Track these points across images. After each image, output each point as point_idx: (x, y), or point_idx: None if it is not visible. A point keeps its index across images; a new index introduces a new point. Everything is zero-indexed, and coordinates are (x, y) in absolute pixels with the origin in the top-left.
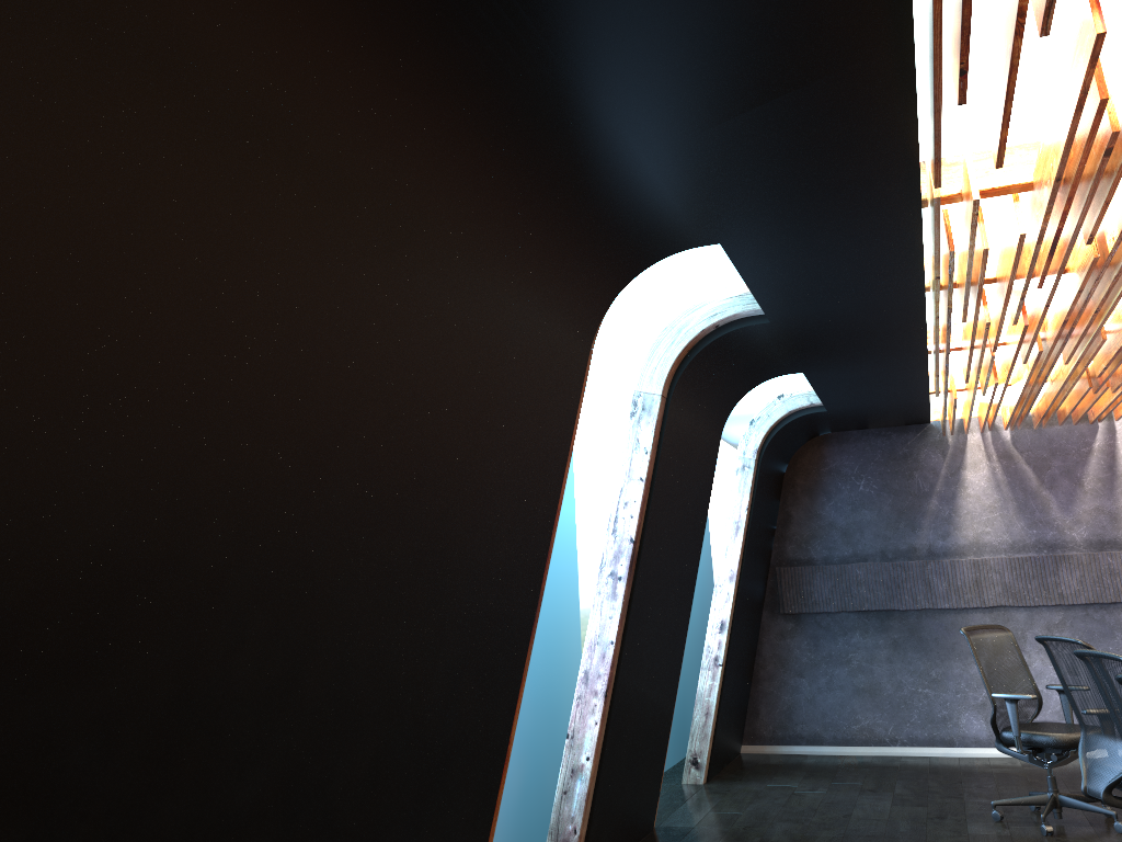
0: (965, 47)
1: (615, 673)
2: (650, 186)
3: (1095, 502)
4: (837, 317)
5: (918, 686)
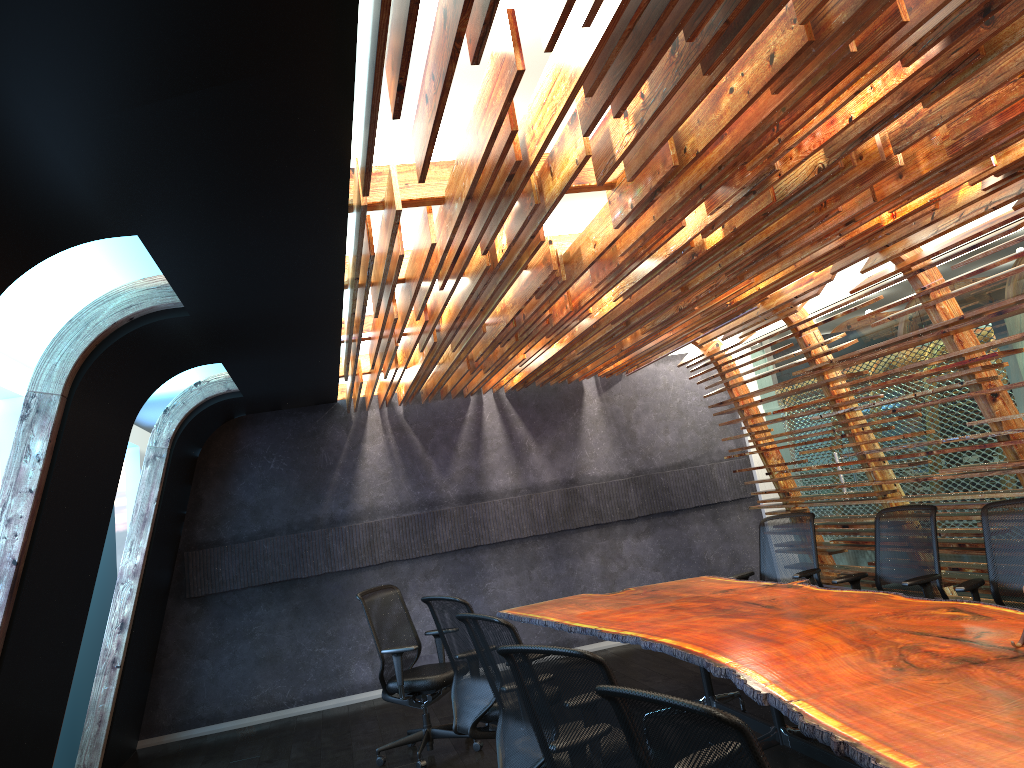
0: (406, 63)
1: None
2: (53, 167)
3: (465, 463)
4: (260, 311)
5: (316, 646)
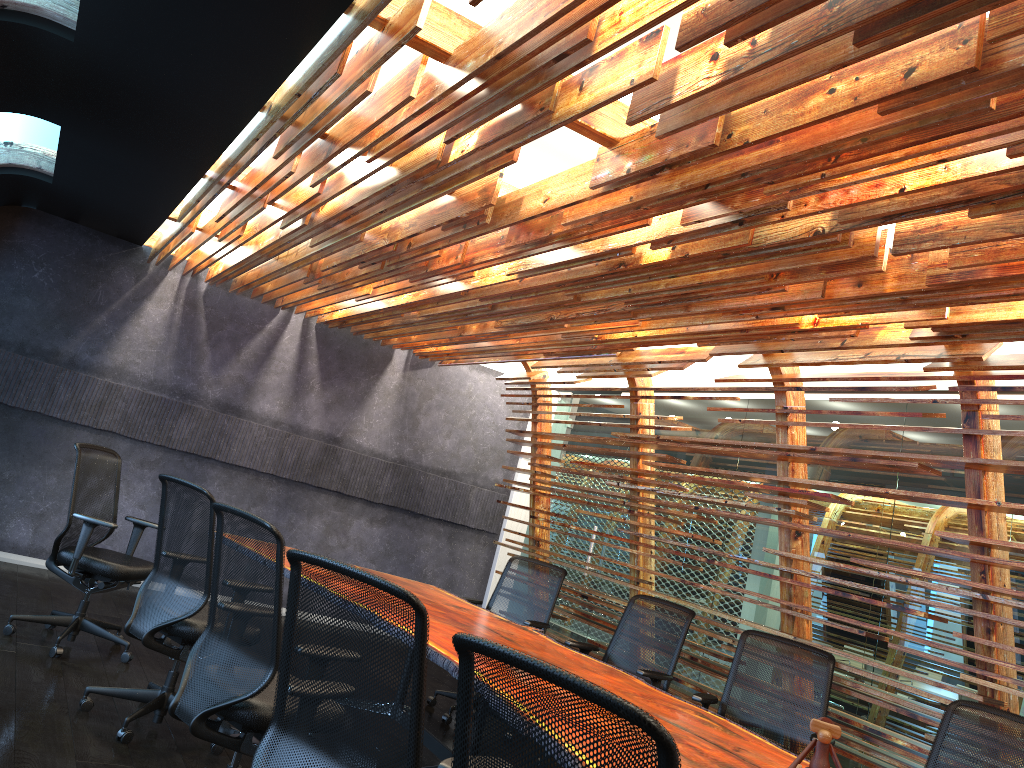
0: None
1: None
2: None
3: (241, 372)
4: (153, 83)
5: None
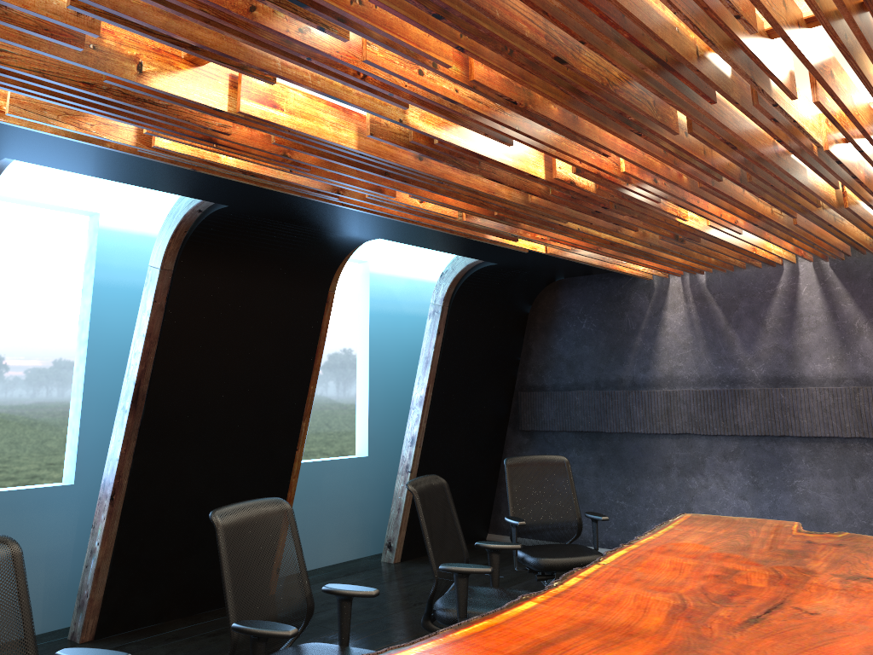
0: None
1: (127, 482)
2: None
3: (774, 341)
4: (272, 198)
5: (616, 498)
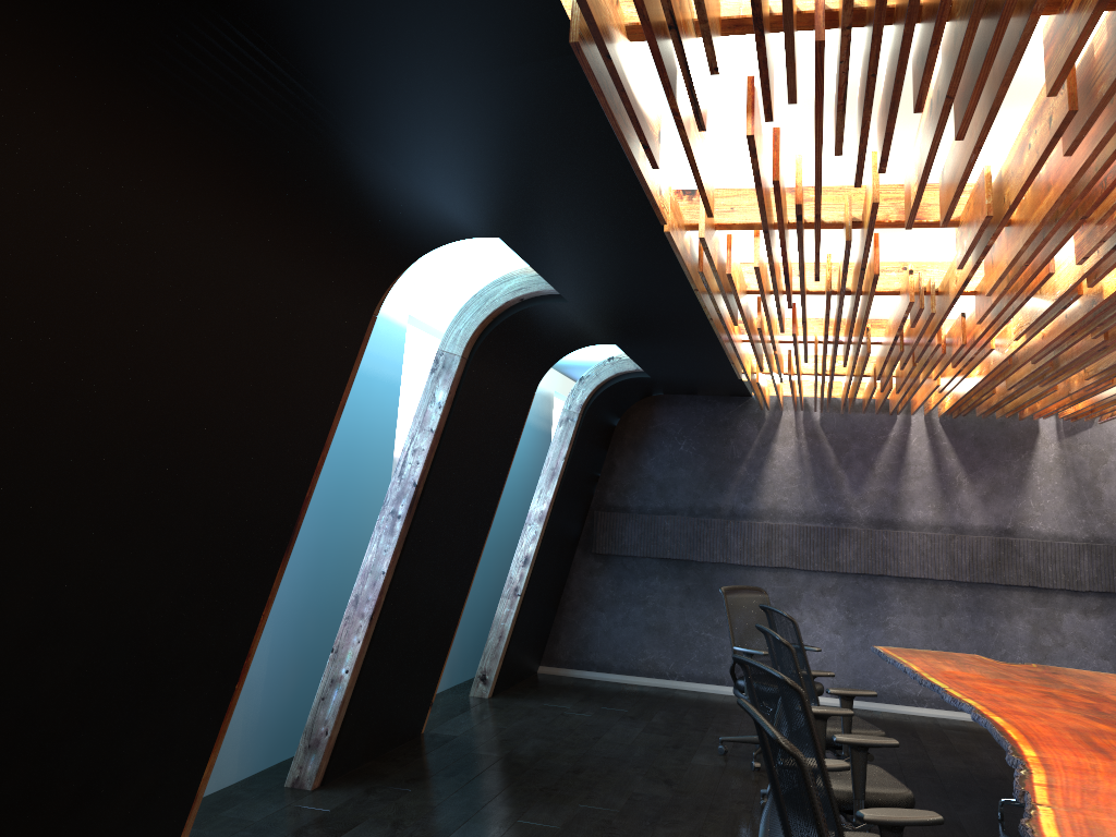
0: (639, 130)
1: (384, 600)
2: (418, 187)
3: (881, 485)
4: (630, 305)
5: (702, 630)
